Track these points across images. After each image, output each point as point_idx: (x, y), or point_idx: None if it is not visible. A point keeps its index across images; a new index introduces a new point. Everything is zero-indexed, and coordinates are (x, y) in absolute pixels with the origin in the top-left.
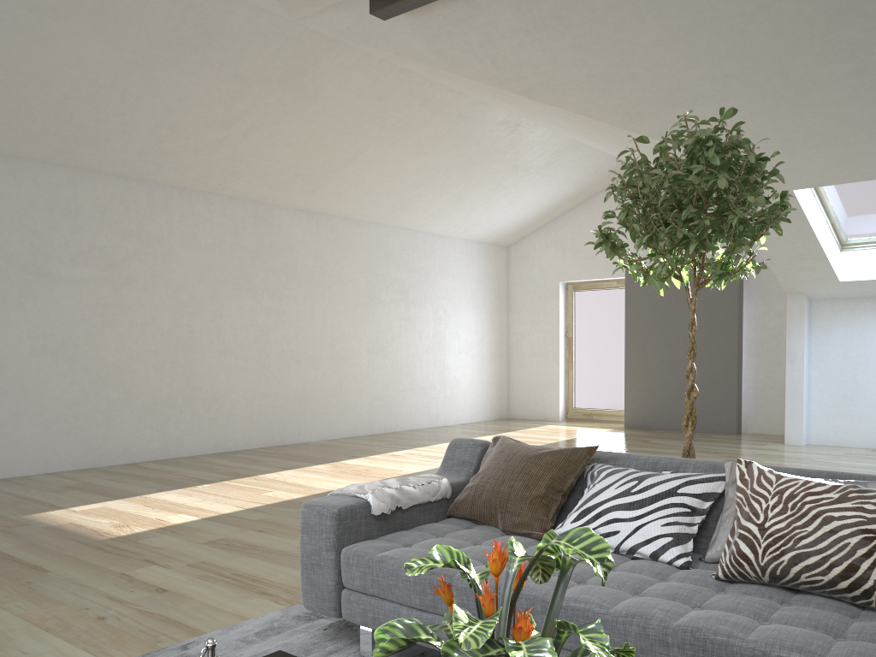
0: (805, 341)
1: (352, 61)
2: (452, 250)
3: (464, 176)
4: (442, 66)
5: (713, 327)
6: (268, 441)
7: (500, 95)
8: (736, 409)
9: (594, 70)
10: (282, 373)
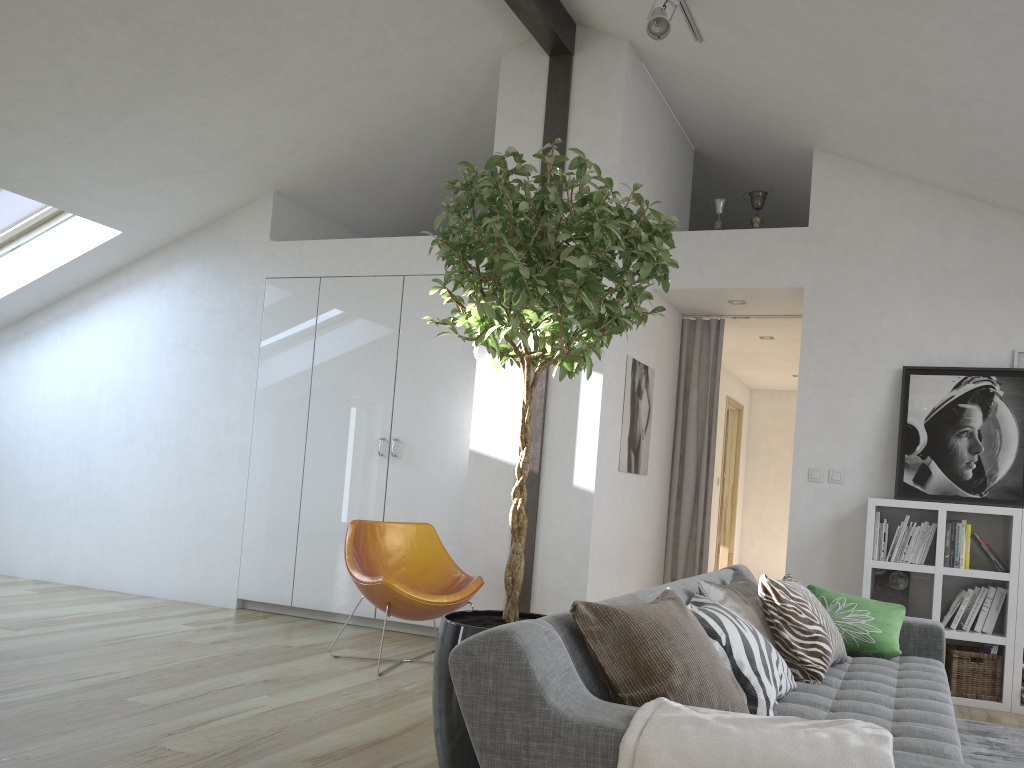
0: None
1: None
2: None
3: None
4: None
5: None
6: None
7: None
8: None
9: None
10: None
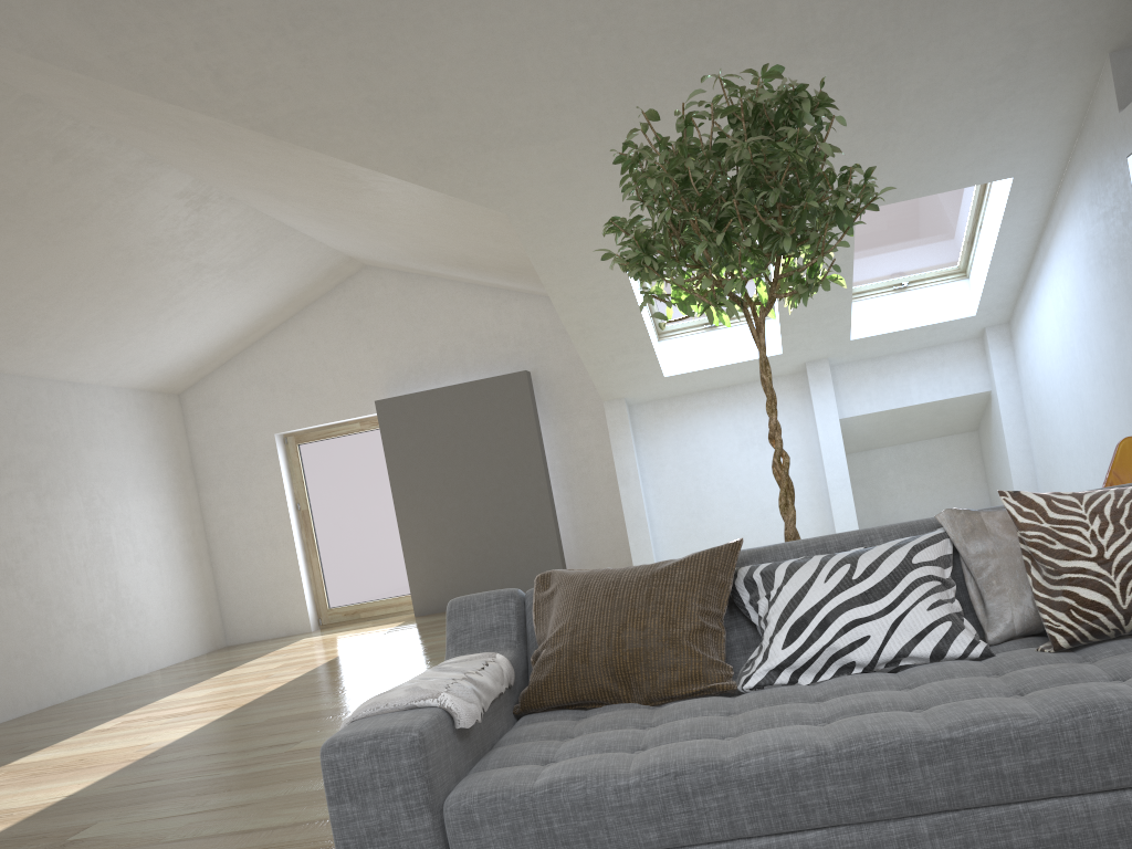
0: (635, 456)
1: None
2: (98, 404)
3: (119, 282)
4: (126, 81)
5: (510, 460)
6: None
7: (210, 138)
8: (561, 558)
9: (379, 94)
10: None
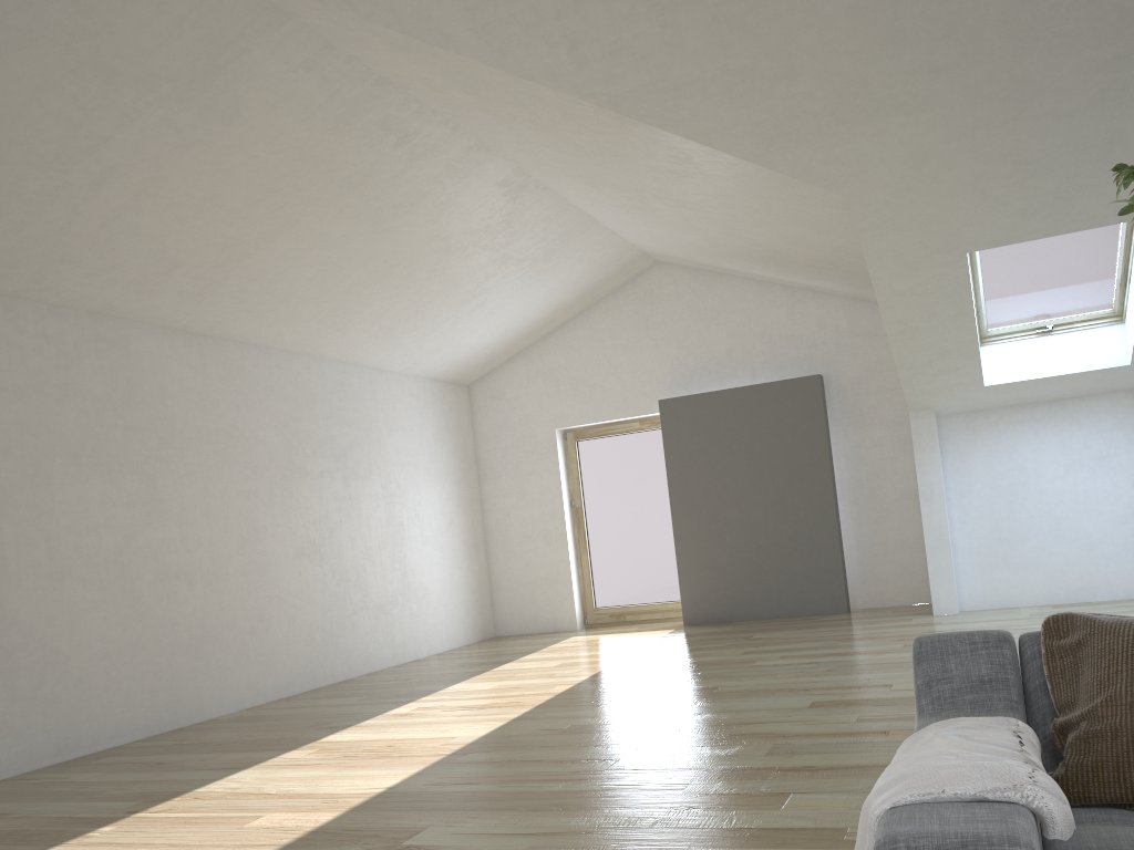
0: (941, 472)
1: (304, 55)
2: (399, 391)
3: (434, 271)
4: (483, 55)
5: (795, 469)
6: (151, 727)
7: (549, 118)
8: (843, 577)
9: (736, 62)
10: (165, 604)
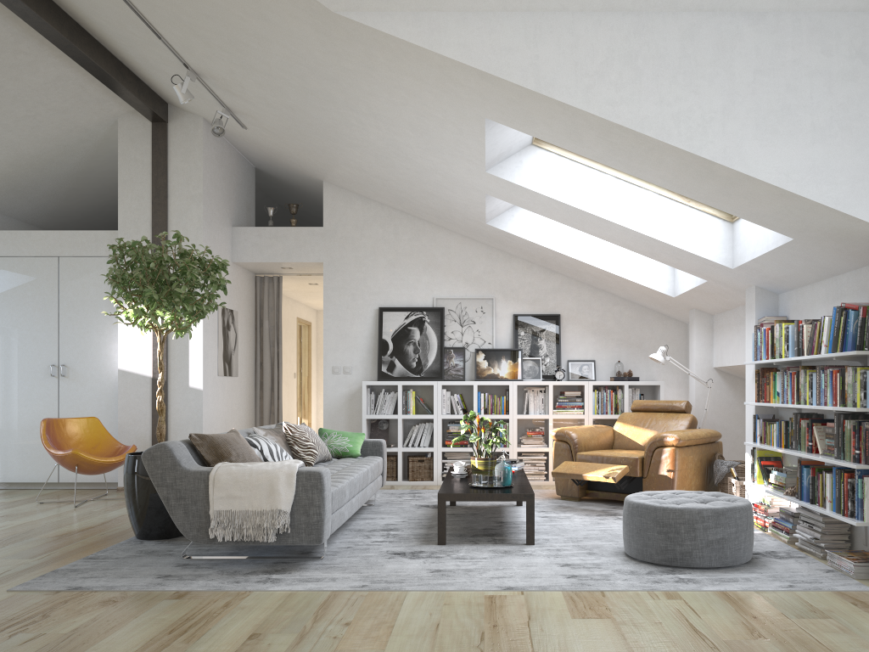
0: None
1: None
2: None
3: None
4: None
5: None
6: None
7: None
8: None
9: None
10: None
